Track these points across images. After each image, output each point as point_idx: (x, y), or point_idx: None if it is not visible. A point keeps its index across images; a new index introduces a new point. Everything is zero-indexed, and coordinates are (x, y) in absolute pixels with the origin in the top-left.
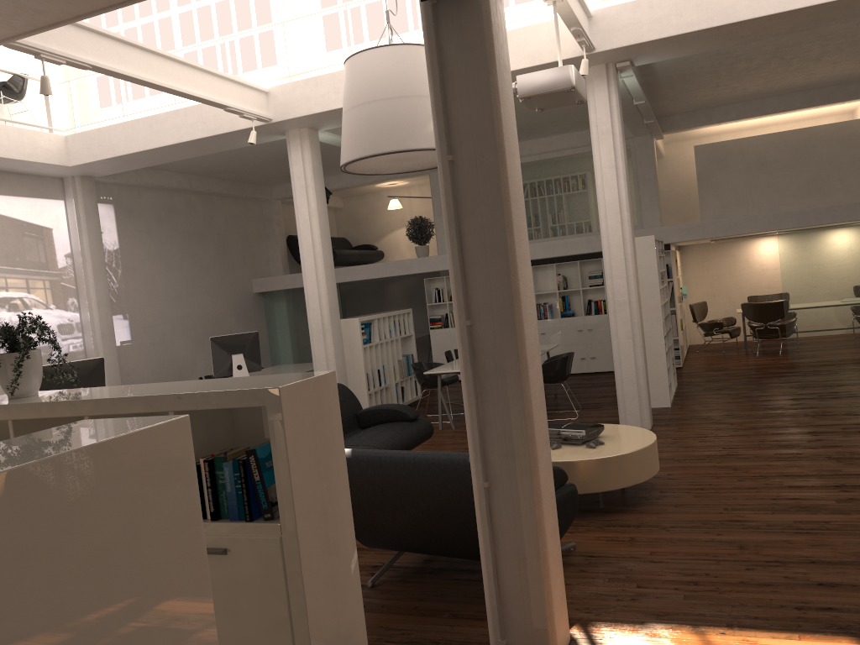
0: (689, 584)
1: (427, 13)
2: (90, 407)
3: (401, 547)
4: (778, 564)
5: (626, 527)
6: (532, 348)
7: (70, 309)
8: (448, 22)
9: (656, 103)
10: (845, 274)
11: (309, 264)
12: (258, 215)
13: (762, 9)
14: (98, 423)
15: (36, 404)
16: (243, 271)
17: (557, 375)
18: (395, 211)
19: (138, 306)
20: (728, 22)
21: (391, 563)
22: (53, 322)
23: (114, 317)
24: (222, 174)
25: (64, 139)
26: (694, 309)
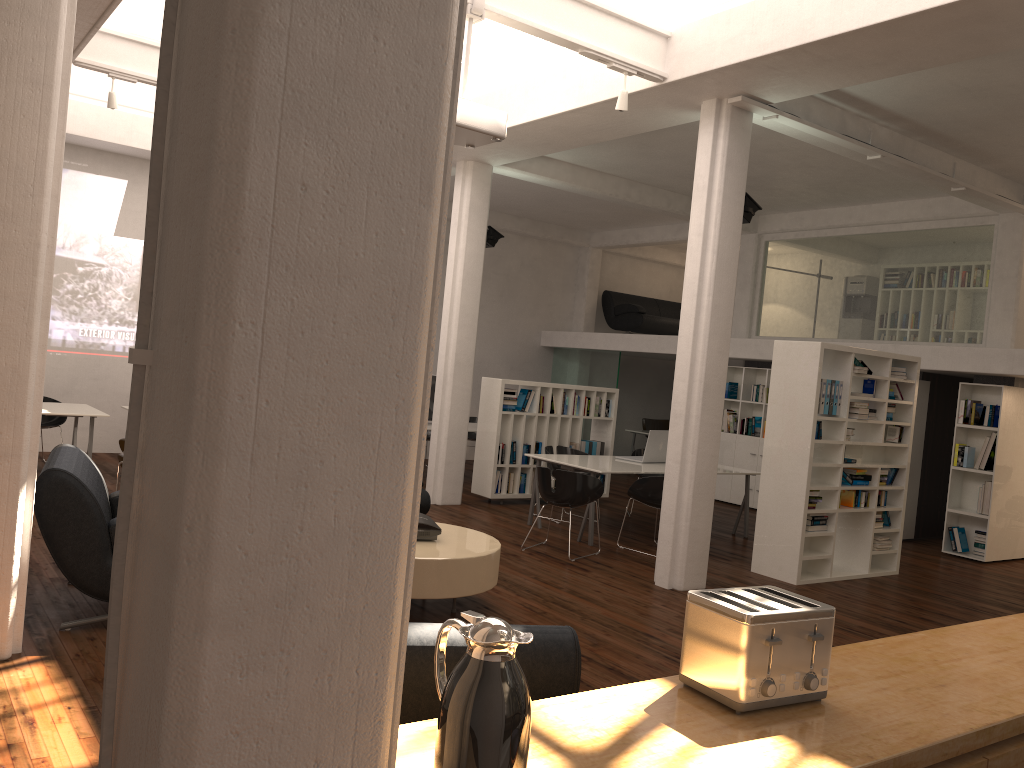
0: None
1: None
2: None
3: None
4: None
5: None
6: None
7: None
8: None
9: (993, 164)
10: None
11: (446, 307)
12: (570, 262)
13: (844, 23)
14: None
15: None
16: (531, 320)
17: (656, 497)
18: None
19: None
20: (803, 41)
21: None
22: None
23: None
24: (509, 210)
25: None
26: None
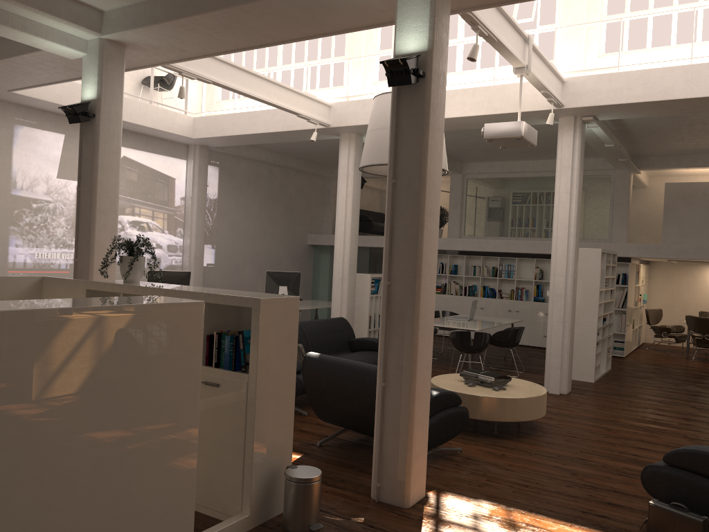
0: (521, 485)
1: (394, 92)
2: (163, 293)
3: (340, 423)
4: (590, 488)
5: (504, 448)
6: (426, 305)
7: (177, 235)
8: (405, 99)
9: (632, 146)
10: None
11: (340, 230)
12: (320, 187)
13: (693, 93)
14: (160, 297)
15: (136, 286)
16: (302, 227)
17: (507, 342)
18: None
19: (223, 241)
20: (666, 99)
21: (336, 435)
22: (165, 242)
23: (205, 246)
24: (298, 155)
25: (193, 120)
26: (650, 314)
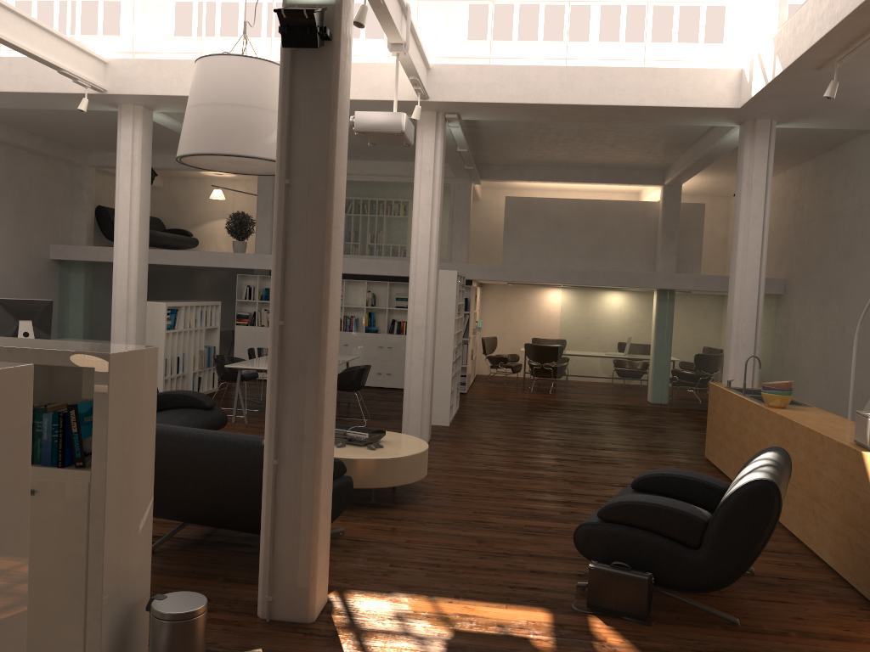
0: (432, 565)
1: (285, 56)
2: None
3: (186, 517)
4: (504, 555)
5: (391, 520)
6: (331, 352)
7: None
8: (303, 68)
9: (478, 152)
10: (610, 330)
11: (123, 241)
12: (67, 178)
13: (569, 98)
14: None
15: None
16: (41, 234)
17: (352, 385)
18: (217, 201)
19: None
20: (541, 102)
21: (173, 533)
22: None
23: None
24: (36, 129)
25: None
26: (486, 342)
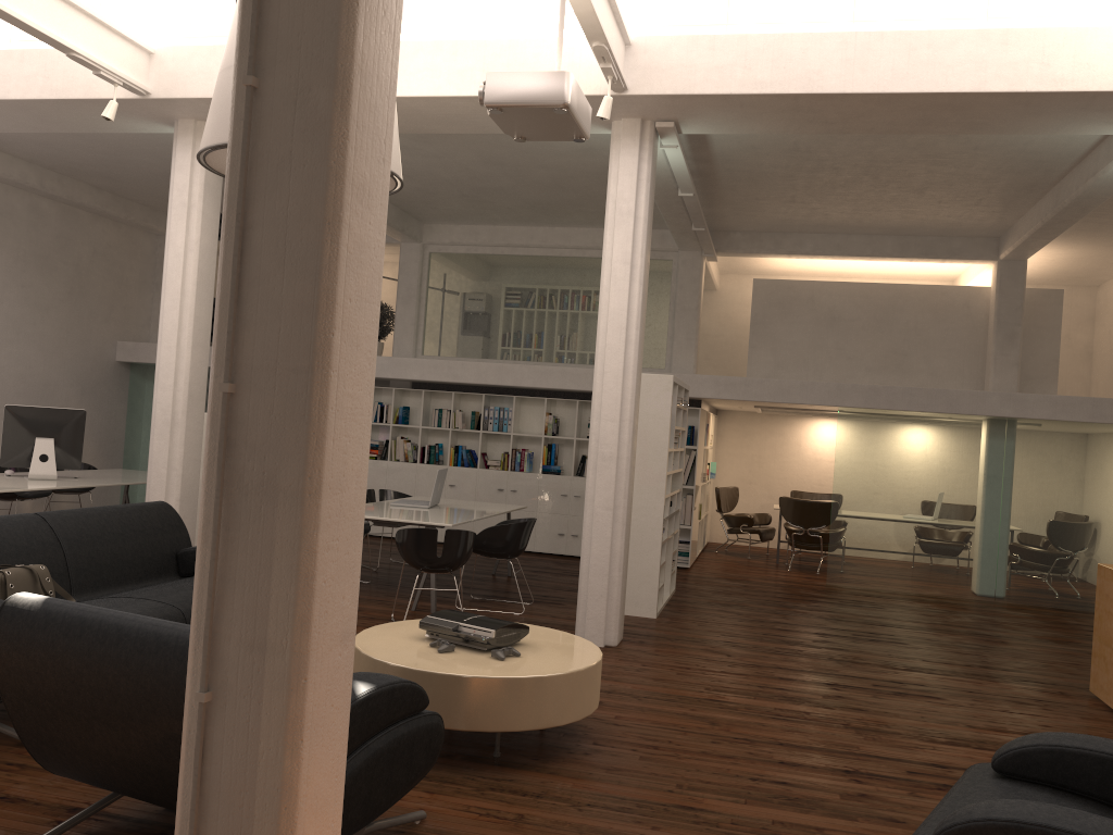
0: None
1: None
2: None
3: (104, 784)
4: None
5: (520, 796)
6: (343, 458)
7: None
8: None
9: (712, 209)
10: (913, 480)
11: (171, 319)
12: (148, 253)
13: (857, 84)
14: None
15: None
16: (105, 327)
17: (505, 547)
18: None
19: None
20: (810, 91)
21: (98, 808)
22: None
23: None
24: (97, 179)
25: None
26: (722, 495)
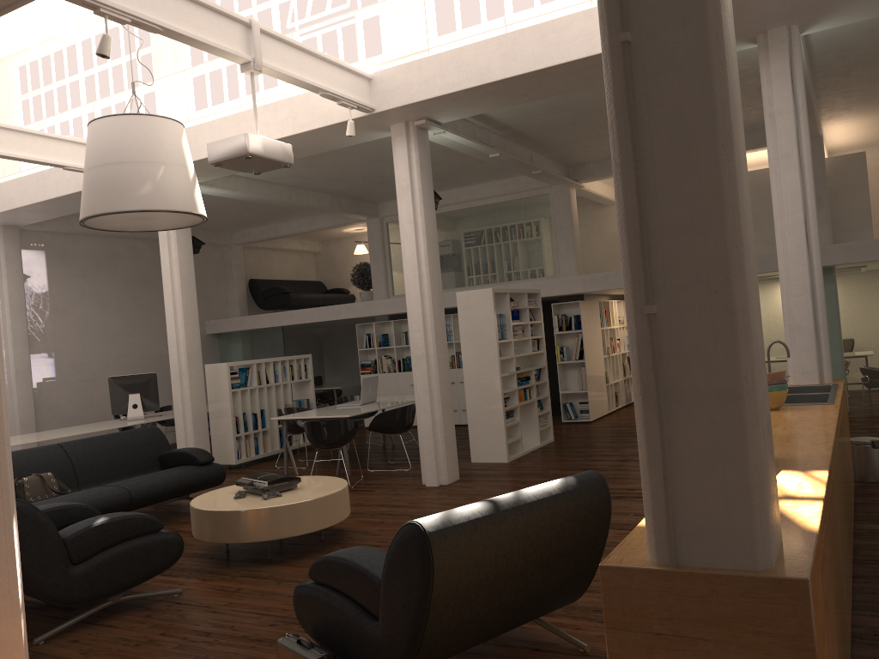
0: (202, 634)
1: None
2: None
3: None
4: None
5: (254, 578)
6: None
7: None
8: None
9: (552, 153)
10: None
11: (169, 310)
12: (217, 259)
13: (512, 70)
14: None
15: None
16: None
17: (393, 426)
18: (368, 255)
19: (67, 346)
20: (483, 82)
21: None
22: None
23: (38, 355)
24: None
25: None
26: None
